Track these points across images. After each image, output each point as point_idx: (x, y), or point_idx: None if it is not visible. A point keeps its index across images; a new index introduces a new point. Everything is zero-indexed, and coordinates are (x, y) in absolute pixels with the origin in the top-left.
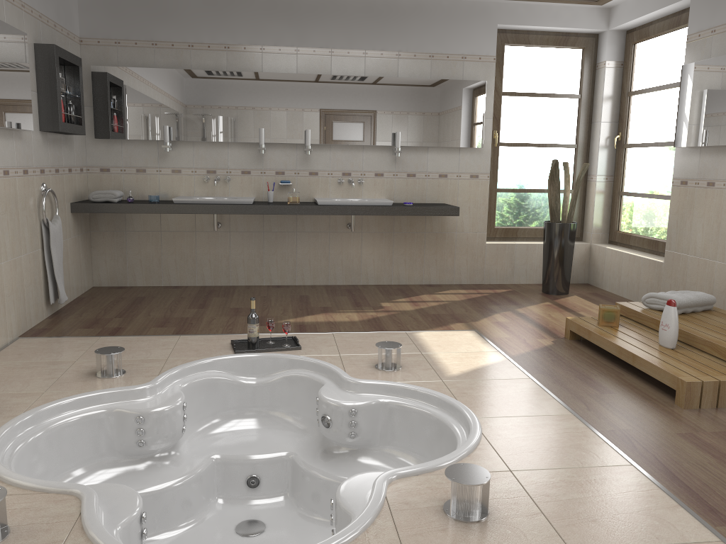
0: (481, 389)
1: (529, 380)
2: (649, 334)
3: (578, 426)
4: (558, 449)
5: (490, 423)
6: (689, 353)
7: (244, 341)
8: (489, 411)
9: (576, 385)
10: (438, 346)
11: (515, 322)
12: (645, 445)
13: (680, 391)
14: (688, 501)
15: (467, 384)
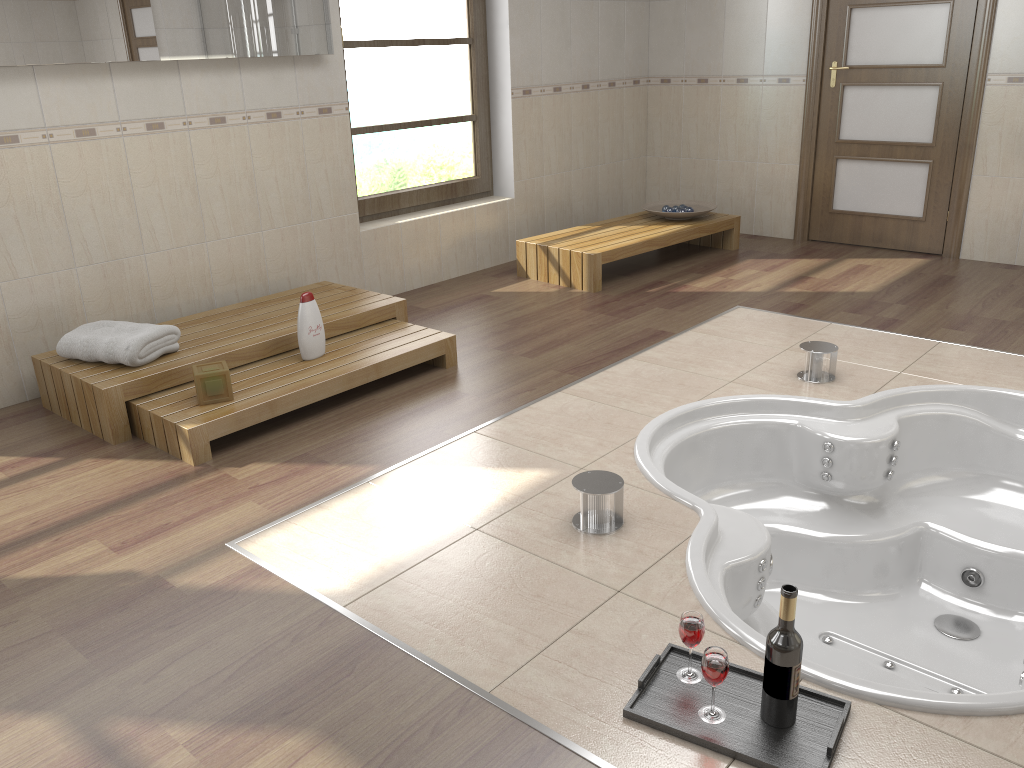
0: (567, 441)
1: (484, 430)
2: (254, 371)
3: (586, 384)
4: (654, 379)
5: (658, 410)
6: (334, 346)
7: (781, 761)
8: (629, 419)
9: (460, 408)
10: (407, 533)
11: (103, 531)
12: (582, 361)
13: (451, 349)
14: (655, 340)
15: (564, 452)
